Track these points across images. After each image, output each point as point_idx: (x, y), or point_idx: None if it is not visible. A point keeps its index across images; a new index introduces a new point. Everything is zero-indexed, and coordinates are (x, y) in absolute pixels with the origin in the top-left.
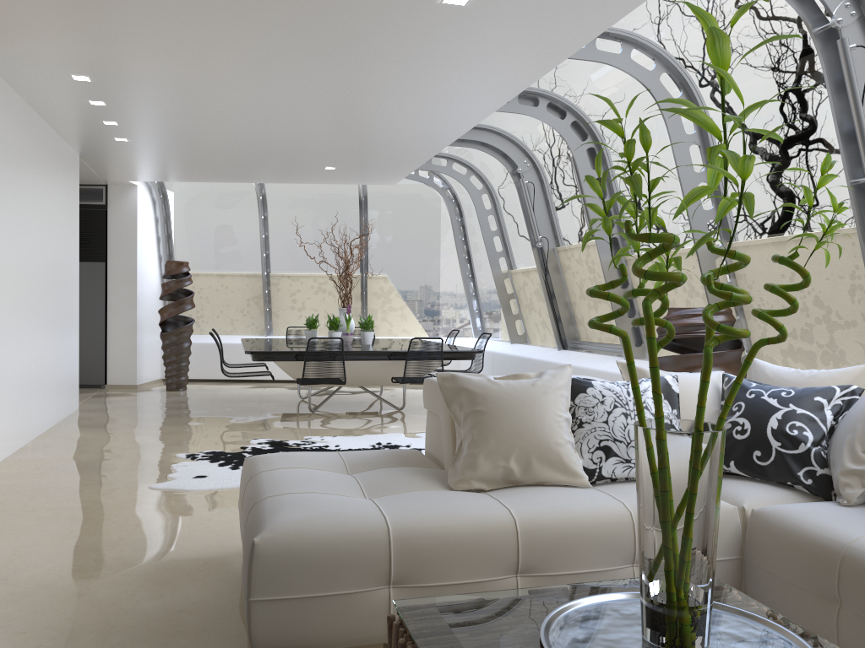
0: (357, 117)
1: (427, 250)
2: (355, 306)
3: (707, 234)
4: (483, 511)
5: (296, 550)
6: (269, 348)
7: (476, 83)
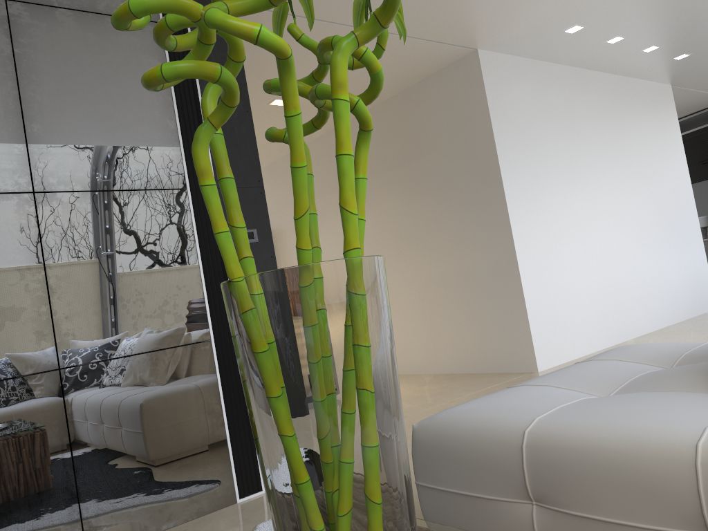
0: None
1: None
2: None
3: None
4: (661, 425)
5: (440, 441)
6: None
7: None
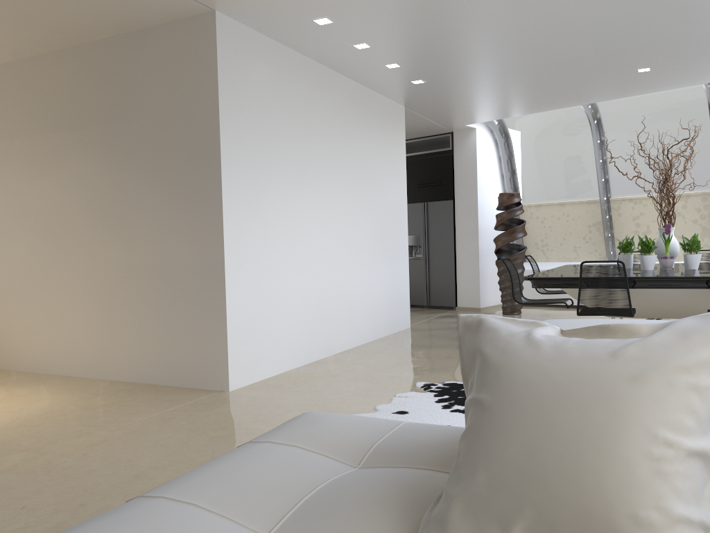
0: None
1: None
2: (709, 227)
3: None
4: None
5: None
6: (555, 274)
7: None
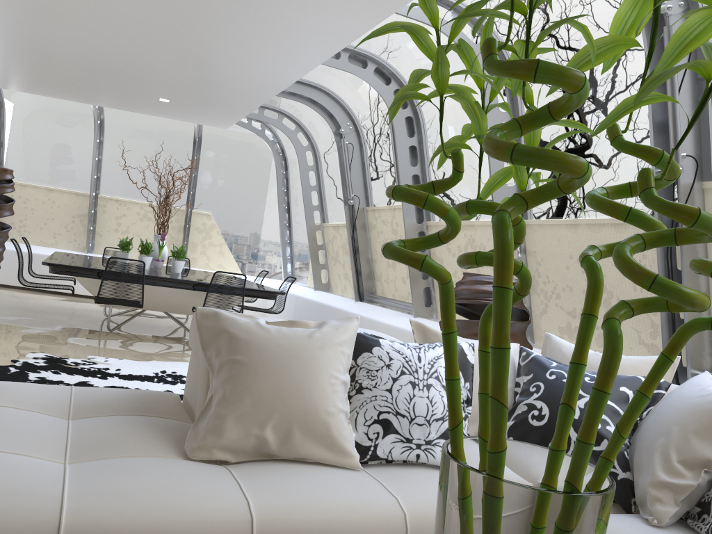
0: (188, 44)
1: (251, 195)
2: (177, 237)
3: (667, 69)
4: (211, 502)
5: None
6: (71, 263)
7: (308, 24)
